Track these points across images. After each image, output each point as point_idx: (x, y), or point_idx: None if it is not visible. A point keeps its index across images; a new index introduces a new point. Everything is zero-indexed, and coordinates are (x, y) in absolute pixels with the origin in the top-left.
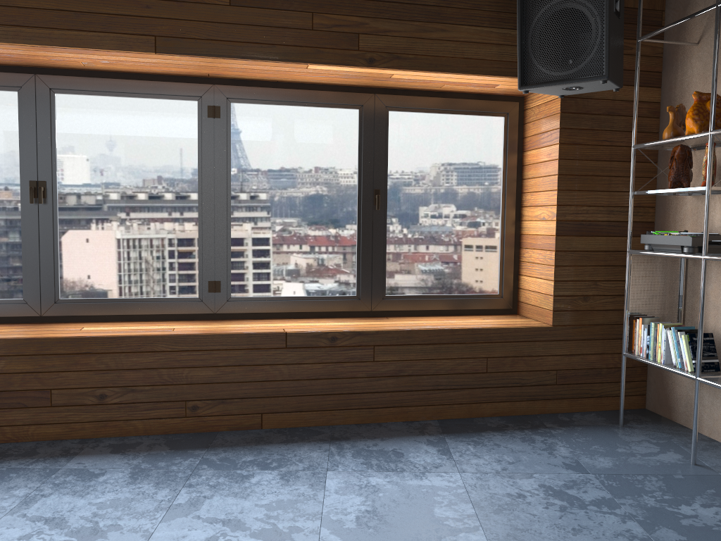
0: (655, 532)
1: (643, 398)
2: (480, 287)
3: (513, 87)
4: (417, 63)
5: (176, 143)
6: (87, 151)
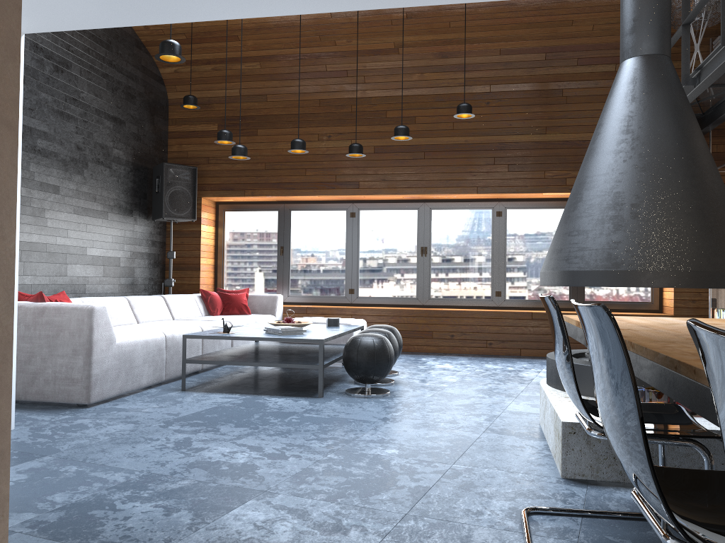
0: None
1: None
2: (639, 298)
3: None
4: None
5: (481, 228)
6: (444, 233)
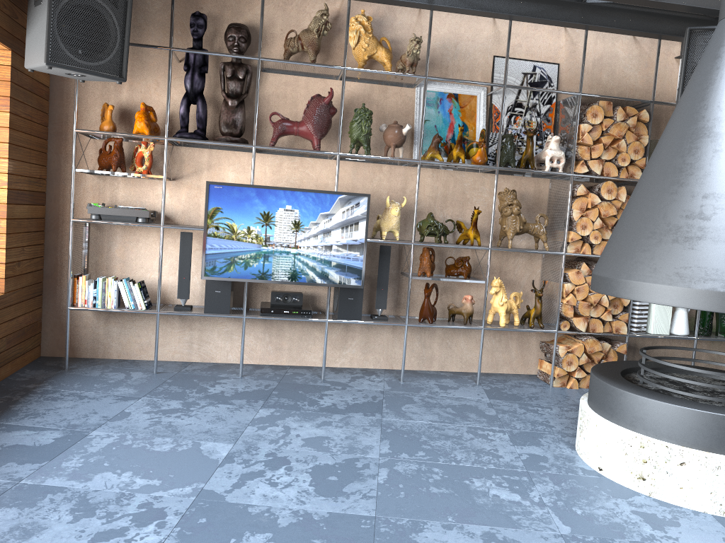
0: (235, 403)
1: (40, 347)
2: None
3: None
4: None
5: None
6: None
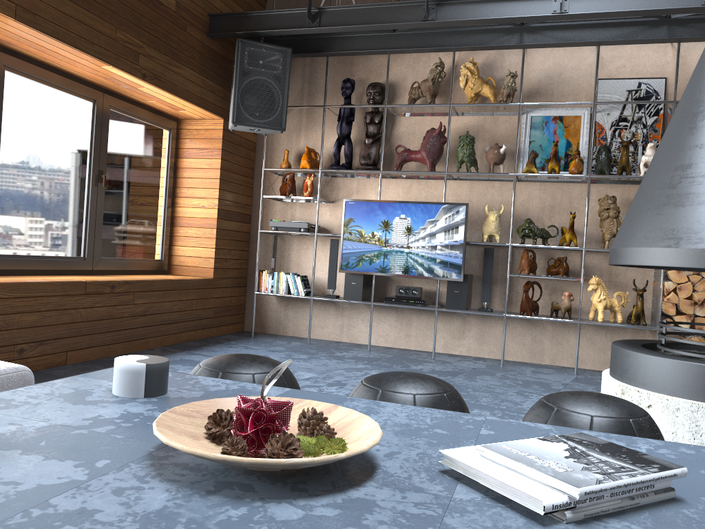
0: (345, 360)
1: (243, 324)
2: (151, 254)
3: (189, 114)
4: (166, 85)
5: None
6: None
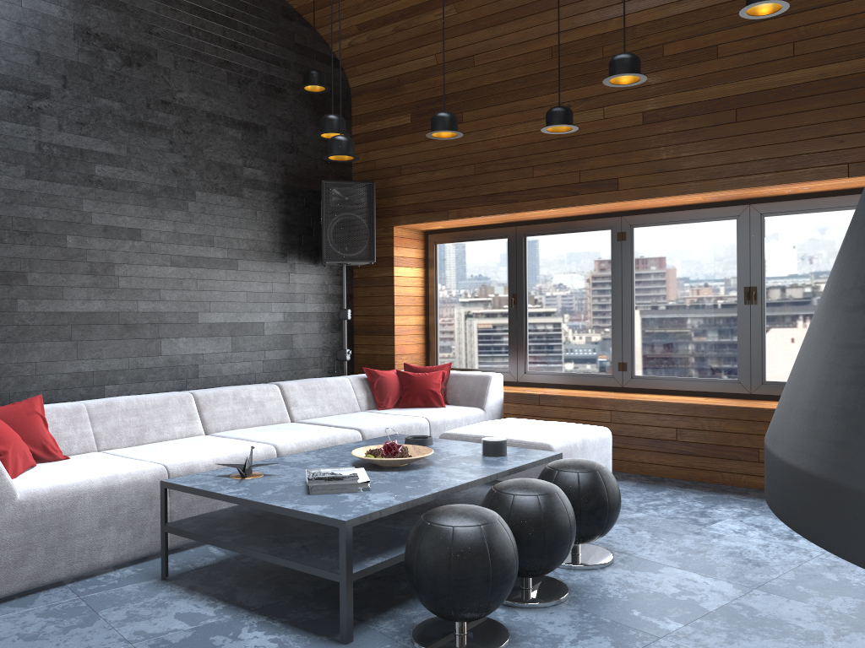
0: None
1: None
2: None
3: None
4: None
5: None
6: (790, 260)
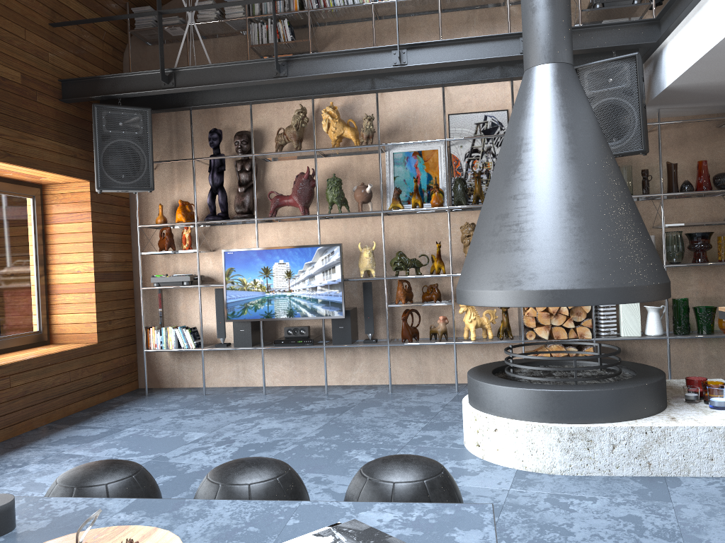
0: (239, 410)
1: (138, 381)
2: (28, 327)
3: (51, 180)
4: (20, 160)
5: None
6: None
